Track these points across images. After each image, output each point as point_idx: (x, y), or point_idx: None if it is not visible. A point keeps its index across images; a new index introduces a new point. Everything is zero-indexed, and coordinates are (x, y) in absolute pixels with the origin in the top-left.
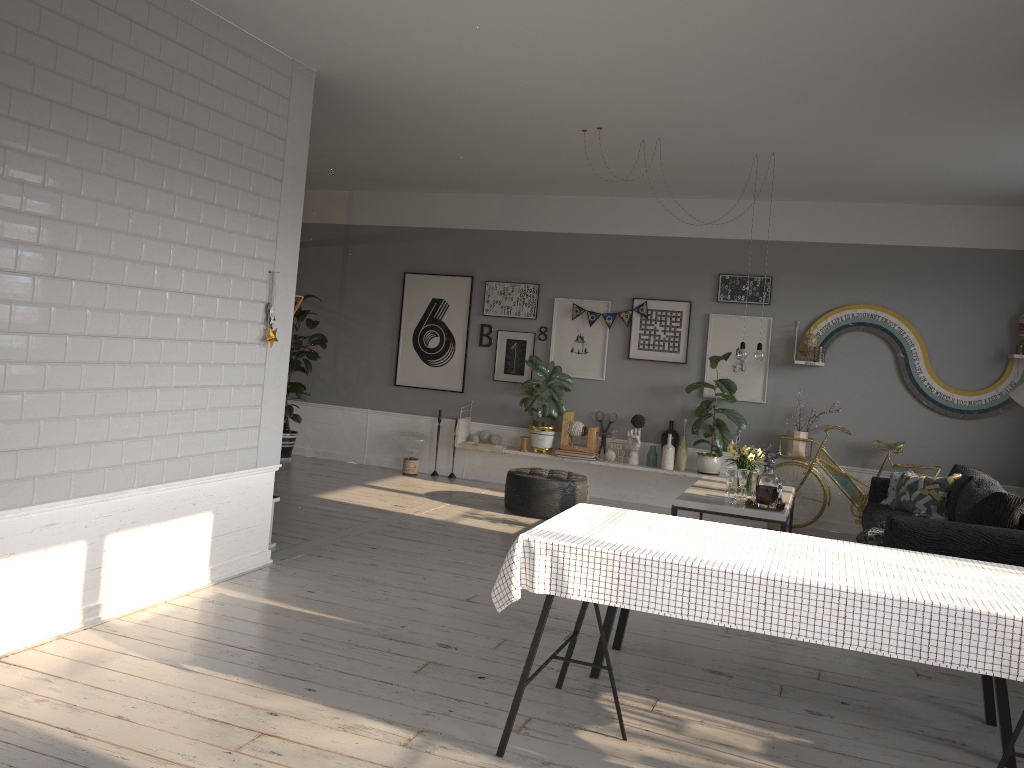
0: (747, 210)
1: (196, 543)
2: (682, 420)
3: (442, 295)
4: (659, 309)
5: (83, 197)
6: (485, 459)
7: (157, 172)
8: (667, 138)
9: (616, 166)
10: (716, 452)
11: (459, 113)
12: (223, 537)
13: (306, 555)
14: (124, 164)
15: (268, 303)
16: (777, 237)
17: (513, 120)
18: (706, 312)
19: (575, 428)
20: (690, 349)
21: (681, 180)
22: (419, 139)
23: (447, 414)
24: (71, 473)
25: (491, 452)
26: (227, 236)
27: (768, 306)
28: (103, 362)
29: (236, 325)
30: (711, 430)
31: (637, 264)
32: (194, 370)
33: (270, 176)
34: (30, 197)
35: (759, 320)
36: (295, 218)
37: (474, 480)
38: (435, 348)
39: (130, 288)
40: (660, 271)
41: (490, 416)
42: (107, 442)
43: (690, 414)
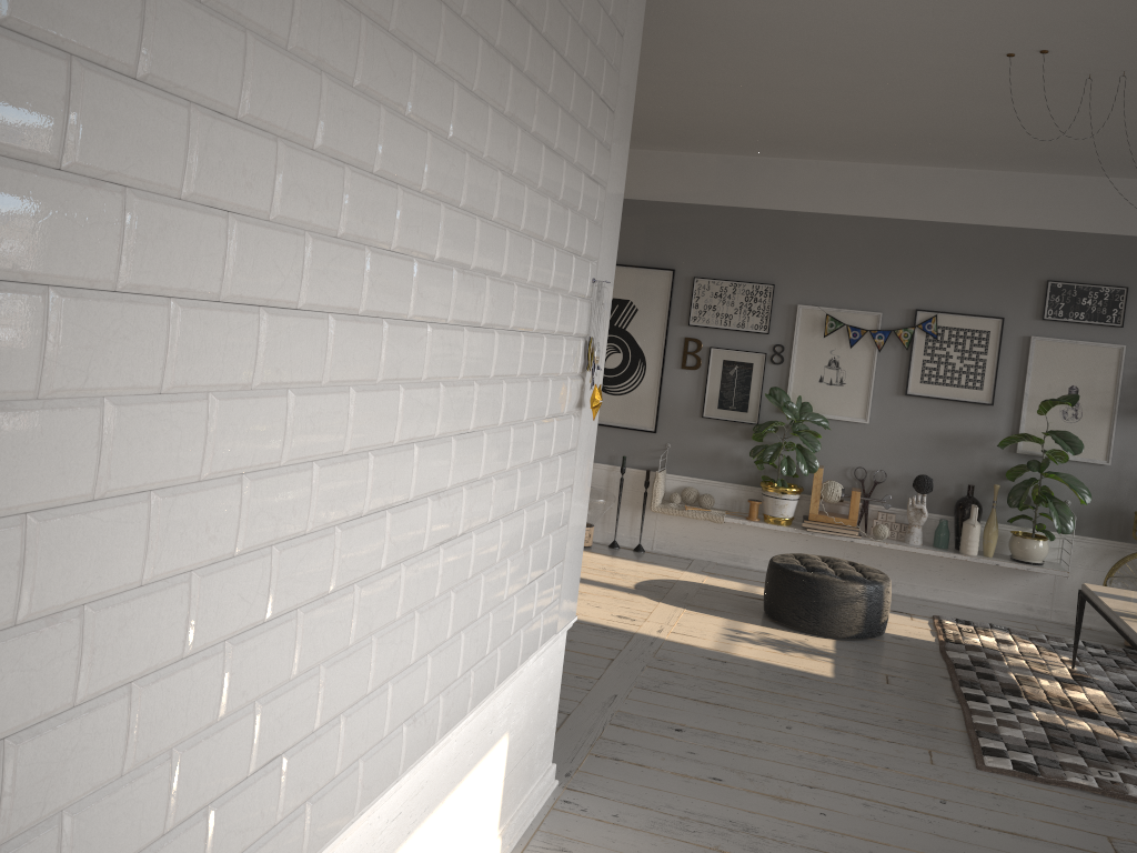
0: (1093, 191)
1: (488, 800)
2: (982, 484)
3: (628, 294)
4: (955, 327)
5: (408, 119)
6: (686, 526)
7: (503, 74)
8: (1134, 74)
9: (968, 118)
10: (1046, 534)
11: (828, 15)
12: (514, 771)
13: (594, 758)
14: (466, 49)
15: (589, 338)
16: (1136, 231)
17: (909, 31)
18: (1024, 334)
19: (832, 492)
20: (998, 385)
21: (1039, 144)
22: (697, 61)
23: (631, 462)
24: (358, 761)
25: (704, 520)
26: (562, 215)
27: (1119, 329)
28: (413, 499)
29: (558, 384)
30: (1036, 502)
31: (923, 262)
32: (513, 482)
33: (605, 102)
34: (332, 110)
35: (1105, 348)
36: (620, 182)
37: (671, 555)
38: (616, 369)
39: (456, 329)
40: (957, 273)
41: (695, 467)
42: (408, 669)
43: (995, 476)
